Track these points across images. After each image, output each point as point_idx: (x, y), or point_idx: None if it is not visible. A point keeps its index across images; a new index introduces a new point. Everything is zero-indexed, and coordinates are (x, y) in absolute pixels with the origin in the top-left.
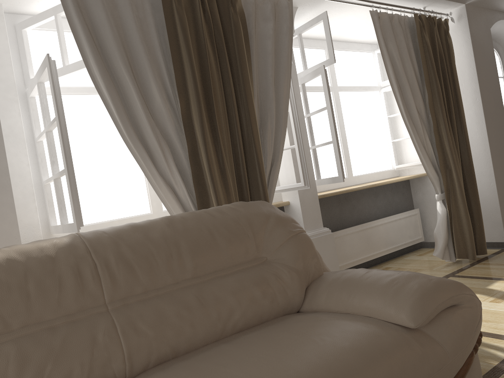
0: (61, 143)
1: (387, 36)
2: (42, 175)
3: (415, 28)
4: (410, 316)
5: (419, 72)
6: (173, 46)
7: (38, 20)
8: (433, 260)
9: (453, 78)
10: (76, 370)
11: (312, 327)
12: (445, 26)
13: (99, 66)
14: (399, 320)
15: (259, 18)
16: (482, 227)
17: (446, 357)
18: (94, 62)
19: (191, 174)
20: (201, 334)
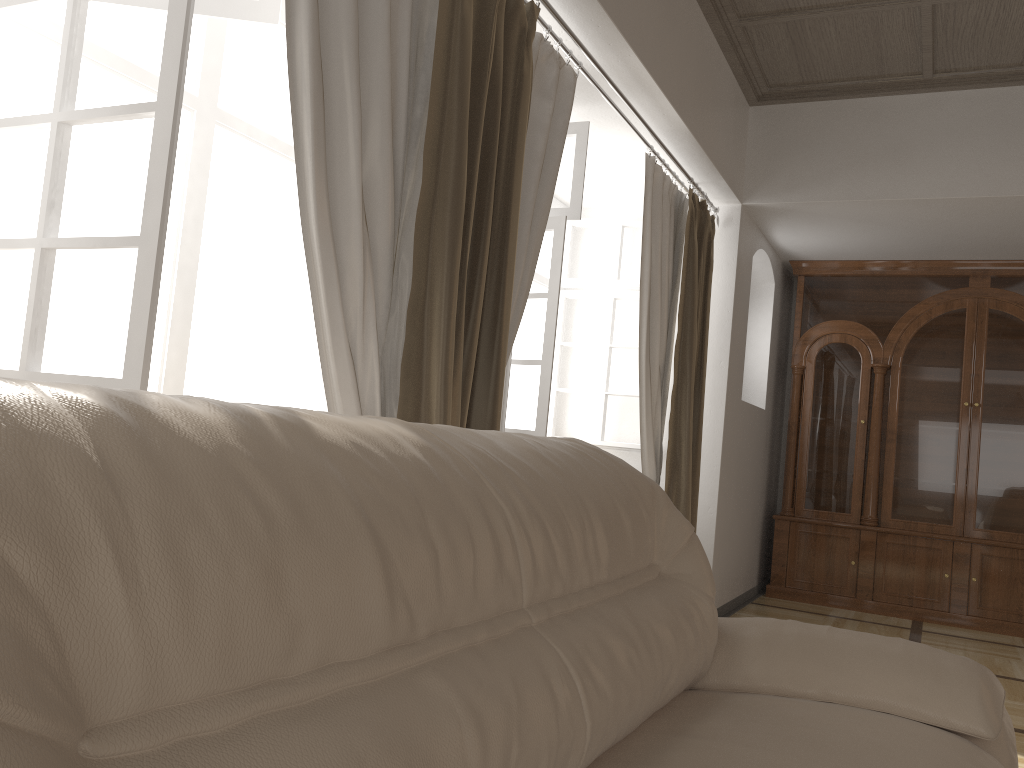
0: (160, 172)
1: (652, 208)
2: None
3: (679, 212)
4: (983, 718)
5: (671, 287)
6: (437, 67)
7: None
8: None
9: (704, 317)
10: (541, 765)
11: (835, 720)
12: (711, 226)
13: (314, 37)
14: (961, 724)
15: (533, 86)
16: None
17: None
18: (309, 23)
19: (383, 346)
20: (641, 711)
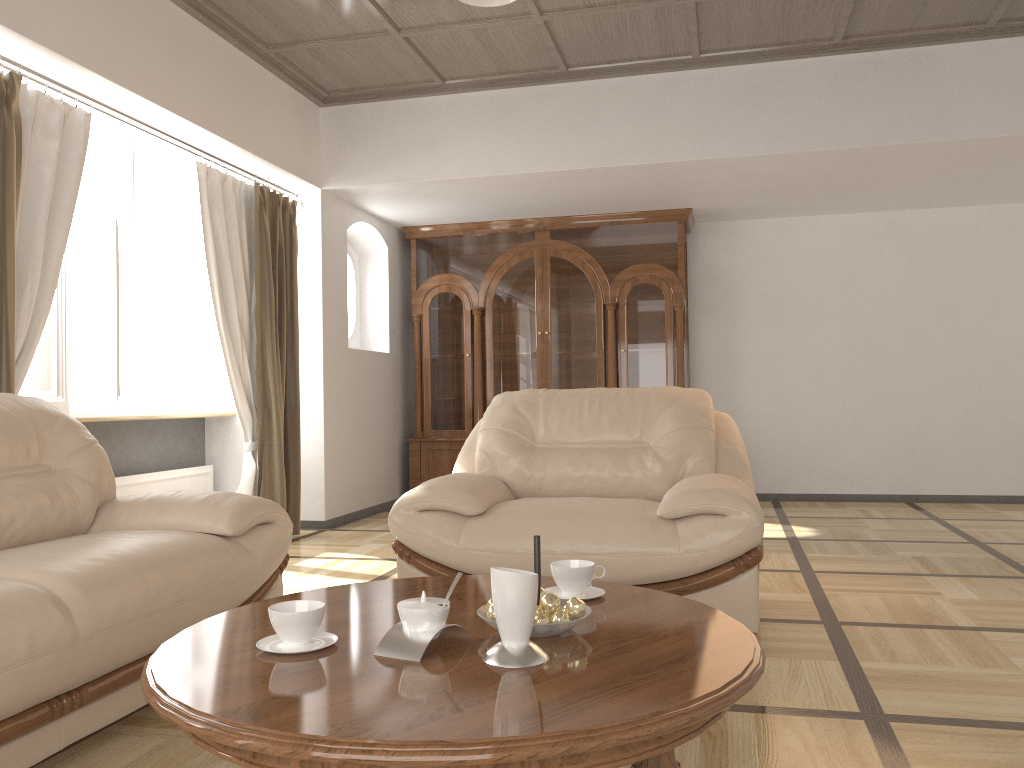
0: None
1: (214, 203)
2: None
3: (253, 202)
4: (228, 524)
5: (249, 264)
6: None
7: None
8: None
9: (292, 284)
10: None
11: (122, 534)
12: (292, 210)
13: None
14: (217, 529)
15: (38, 130)
16: (298, 495)
17: (257, 564)
18: None
19: None
20: None
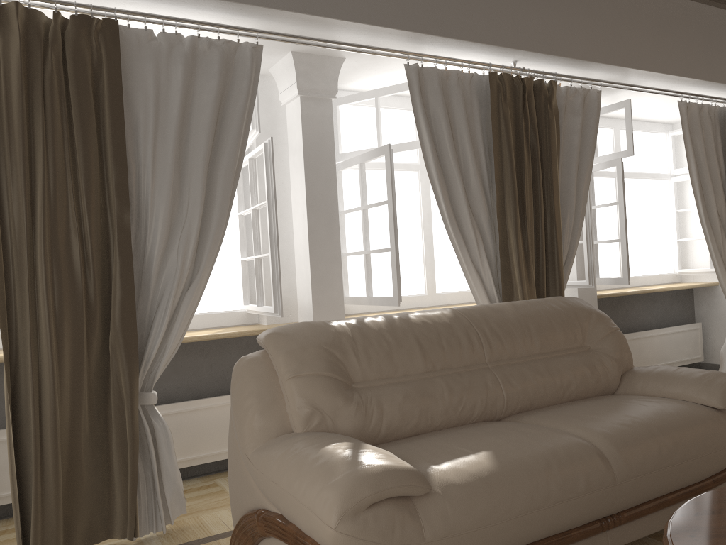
0: (392, 225)
1: (693, 129)
2: (341, 247)
3: (725, 120)
4: (720, 400)
5: (725, 169)
6: (495, 142)
7: (356, 99)
8: None
9: None
10: (478, 403)
11: (639, 401)
12: None
13: (435, 160)
14: (710, 403)
15: (568, 112)
16: None
17: None
18: (432, 156)
19: (495, 263)
20: (548, 396)
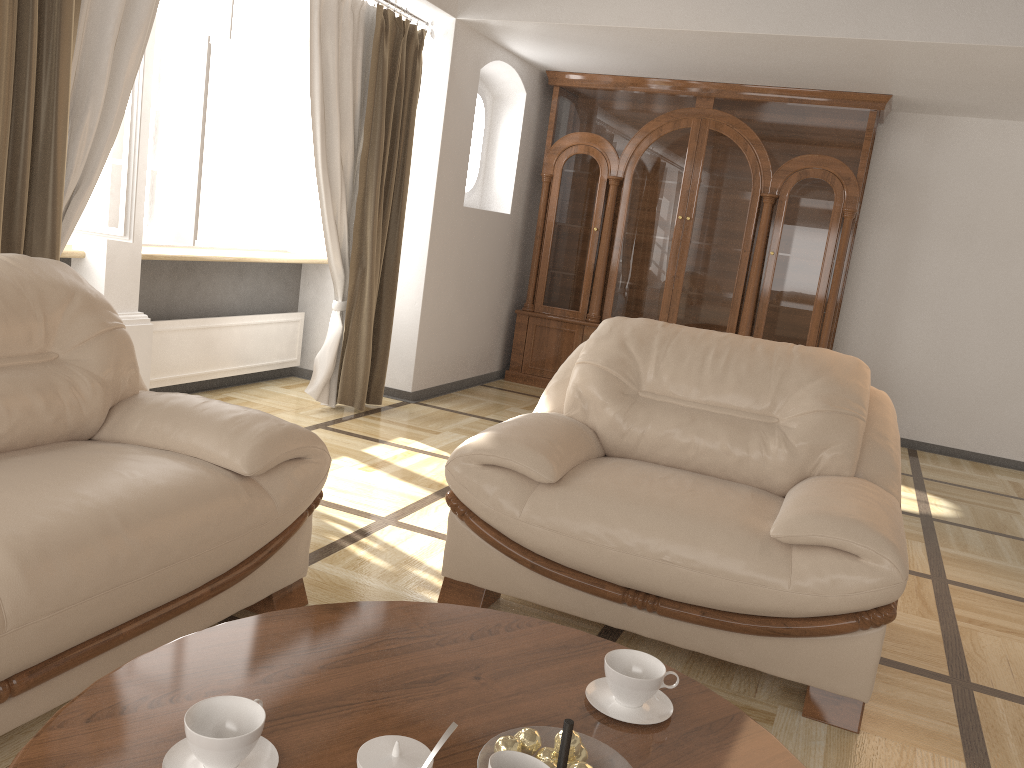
0: None
1: (326, 26)
2: None
3: (374, 28)
4: (246, 461)
5: (361, 101)
6: None
7: None
8: (305, 399)
9: (408, 129)
10: None
11: (118, 459)
12: (419, 41)
13: None
14: (232, 465)
15: None
16: (385, 364)
17: (275, 511)
18: None
19: None
20: None
